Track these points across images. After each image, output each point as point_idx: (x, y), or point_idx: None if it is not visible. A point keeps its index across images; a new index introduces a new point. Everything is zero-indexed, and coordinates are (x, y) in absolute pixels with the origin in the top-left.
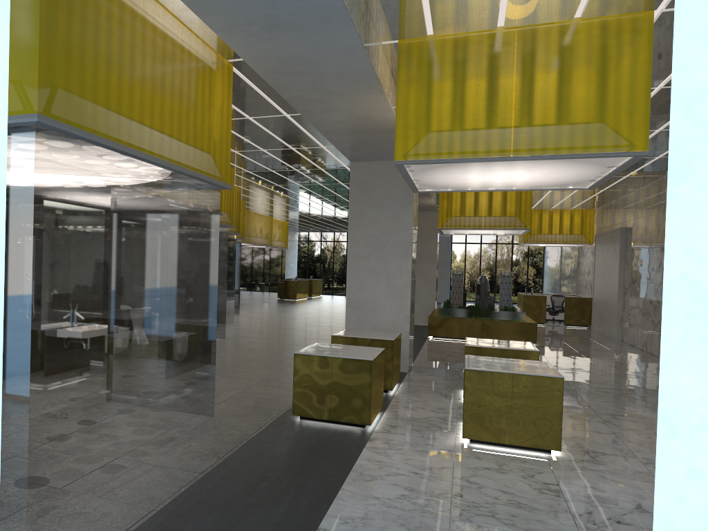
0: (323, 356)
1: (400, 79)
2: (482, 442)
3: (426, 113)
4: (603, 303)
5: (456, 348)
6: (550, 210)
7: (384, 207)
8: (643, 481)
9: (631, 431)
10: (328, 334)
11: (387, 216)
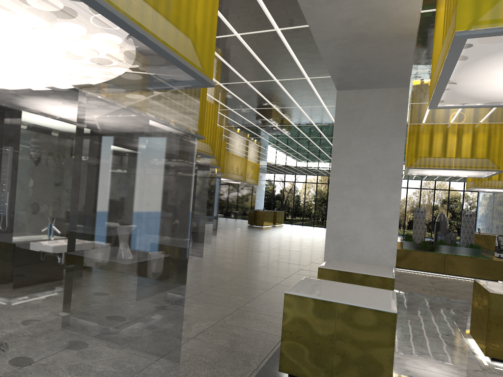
0: (324, 300)
1: None
2: None
3: None
4: None
5: (426, 282)
6: None
7: (372, 136)
8: None
9: None
10: (297, 259)
11: (375, 145)
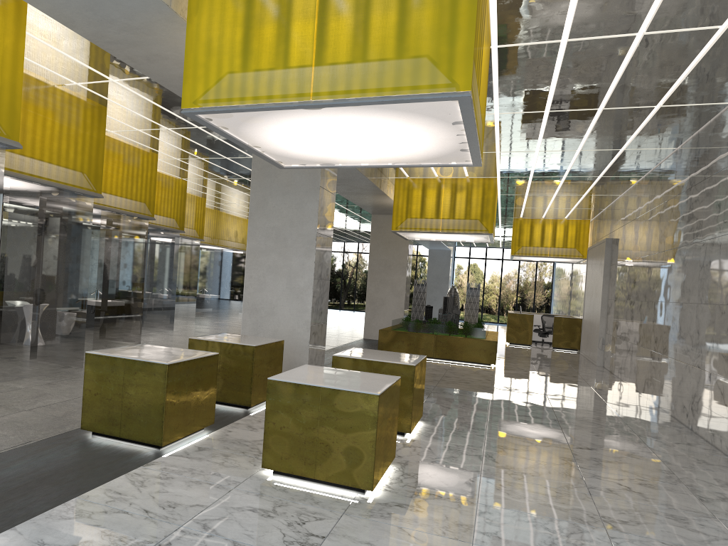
0: (115, 357)
1: (191, 5)
2: (287, 475)
3: (218, 47)
4: (589, 324)
5: None
6: (541, 220)
7: (288, 195)
8: (451, 538)
9: (505, 470)
10: None
11: (290, 205)
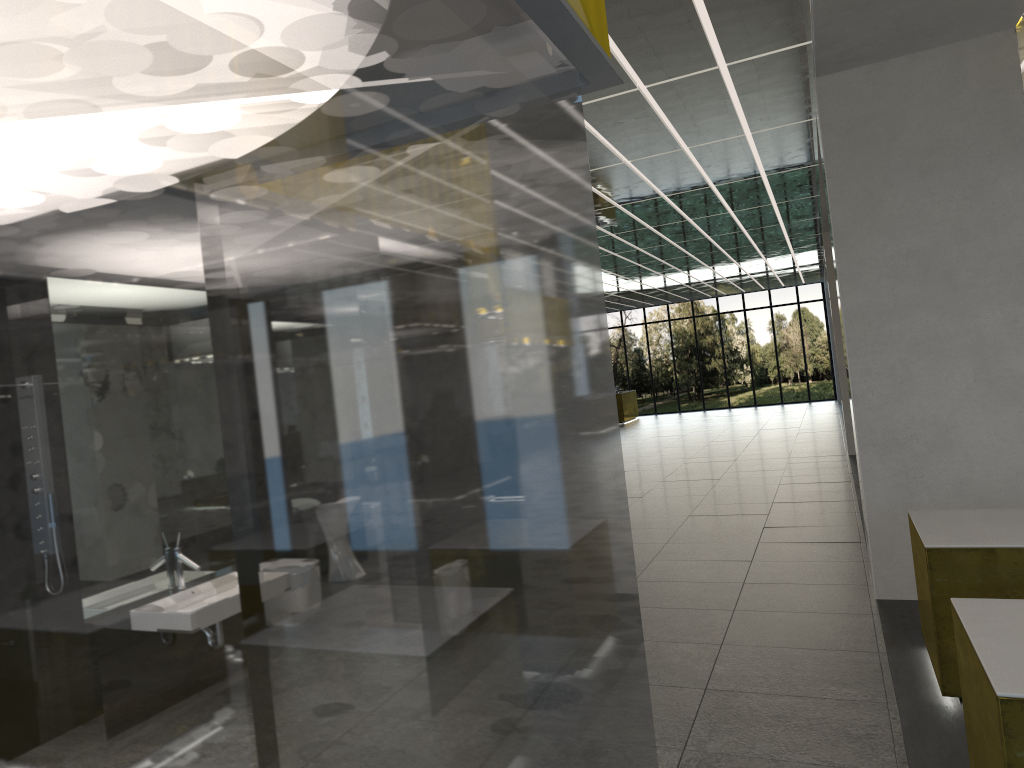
0: None
1: None
2: None
3: None
4: None
5: None
6: None
7: (937, 173)
8: None
9: None
10: (734, 501)
11: (949, 193)
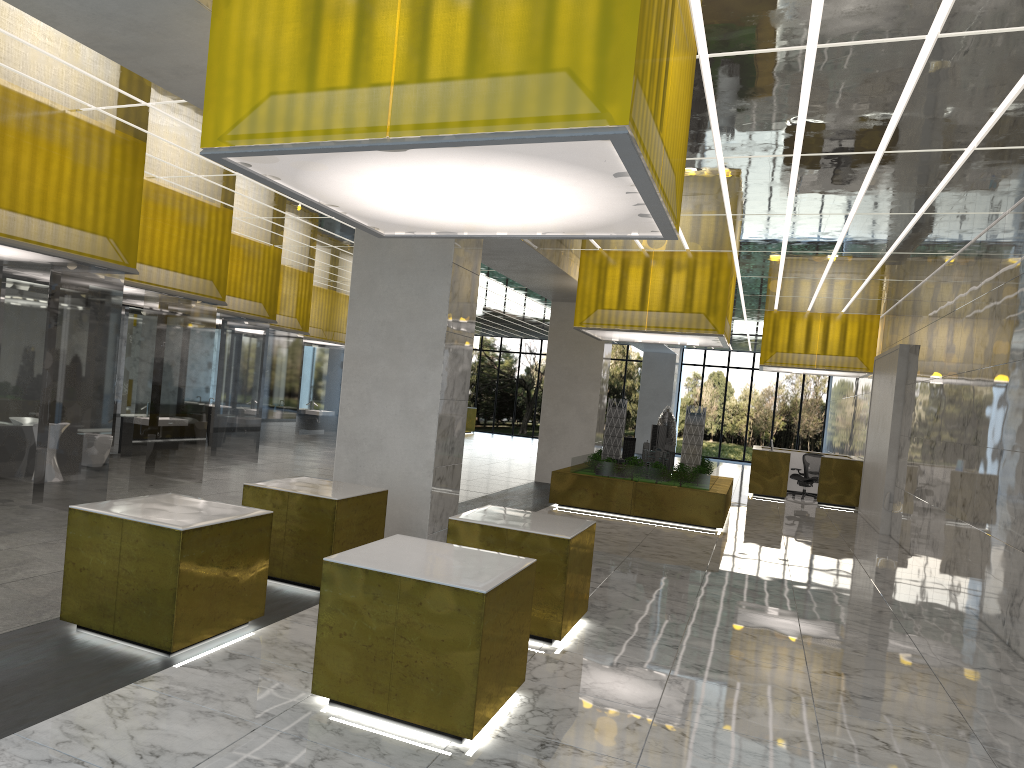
0: (110, 516)
1: None
2: (350, 705)
3: (255, 55)
4: (873, 470)
5: None
6: (806, 314)
7: (406, 275)
8: None
9: (697, 707)
10: None
11: (409, 289)
